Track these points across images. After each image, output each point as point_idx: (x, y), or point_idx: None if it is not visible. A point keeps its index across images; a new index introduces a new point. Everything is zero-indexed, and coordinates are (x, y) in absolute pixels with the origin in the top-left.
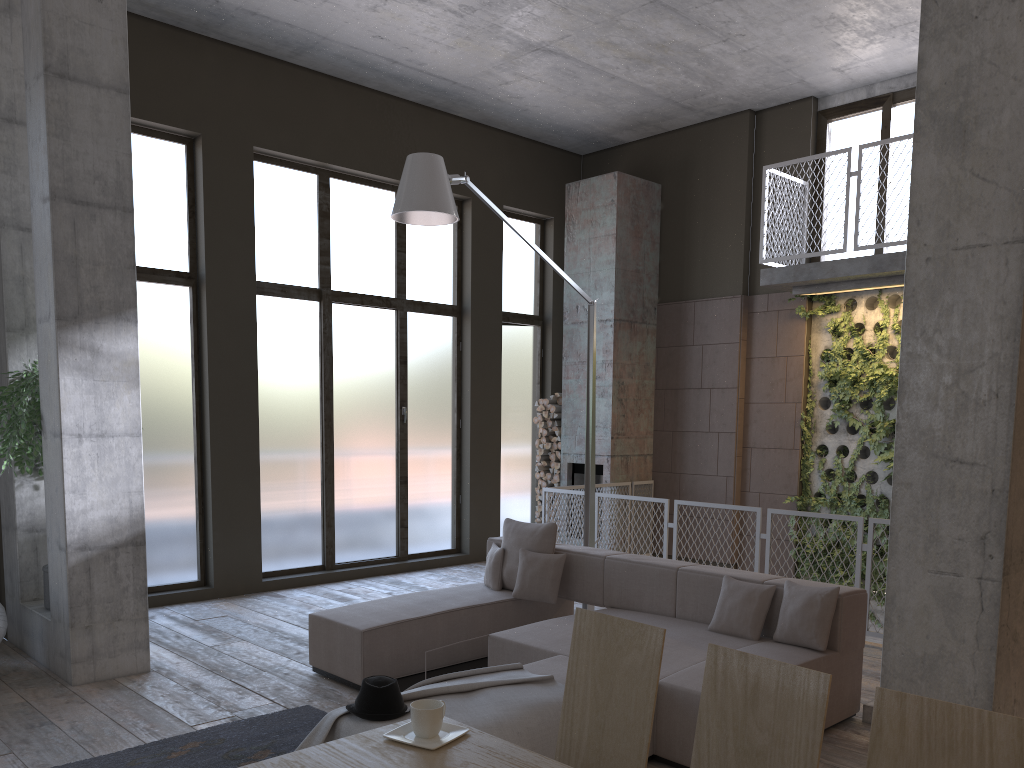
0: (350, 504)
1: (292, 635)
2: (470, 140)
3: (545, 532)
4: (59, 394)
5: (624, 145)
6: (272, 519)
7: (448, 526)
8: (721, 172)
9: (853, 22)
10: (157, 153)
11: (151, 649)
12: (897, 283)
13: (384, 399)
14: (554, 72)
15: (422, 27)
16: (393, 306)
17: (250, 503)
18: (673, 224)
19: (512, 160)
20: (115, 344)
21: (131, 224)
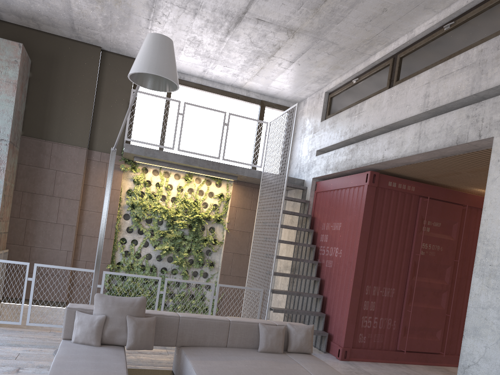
0: None
1: None
2: None
3: (141, 303)
4: None
5: (0, 21)
6: None
7: None
8: (79, 73)
9: (201, 47)
10: None
11: None
12: (188, 170)
13: None
14: None
15: None
16: None
17: None
18: (39, 90)
19: None
20: None
21: None
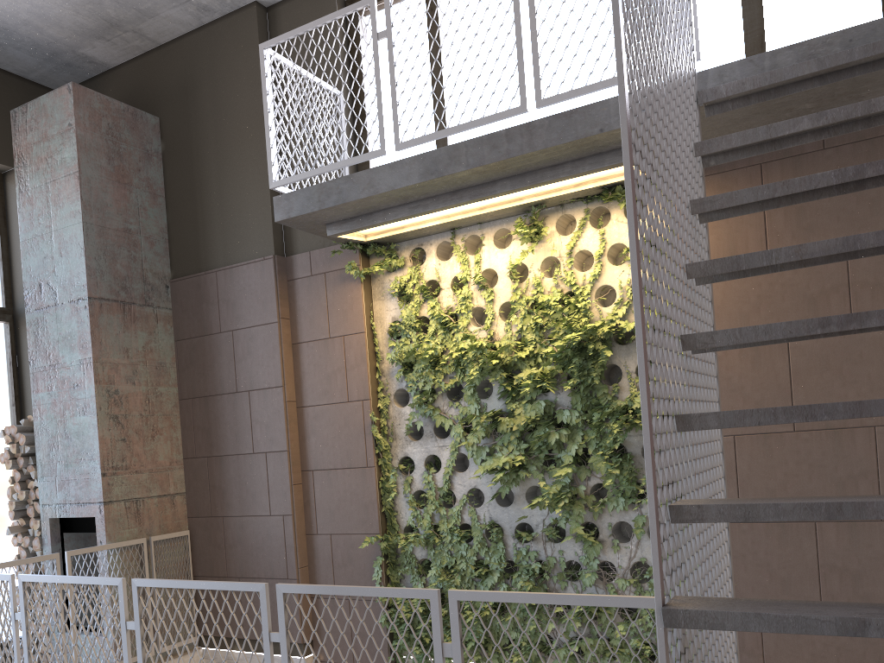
0: None
1: None
2: None
3: None
4: None
5: (110, 71)
6: None
7: None
8: (231, 90)
9: None
10: None
11: None
12: (467, 200)
13: None
14: None
15: None
16: None
17: None
18: (179, 169)
19: None
20: None
21: None
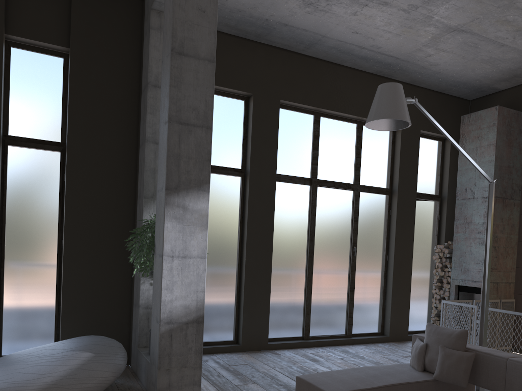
0: (320, 302)
1: (283, 383)
2: None
3: (459, 336)
4: (163, 232)
5: (500, 91)
6: (275, 308)
7: (376, 318)
8: None
9: None
10: (229, 105)
11: (203, 383)
12: None
13: (343, 242)
14: (462, 45)
15: (382, 23)
16: (352, 188)
17: (264, 298)
18: None
19: (427, 104)
20: (196, 204)
21: (210, 135)
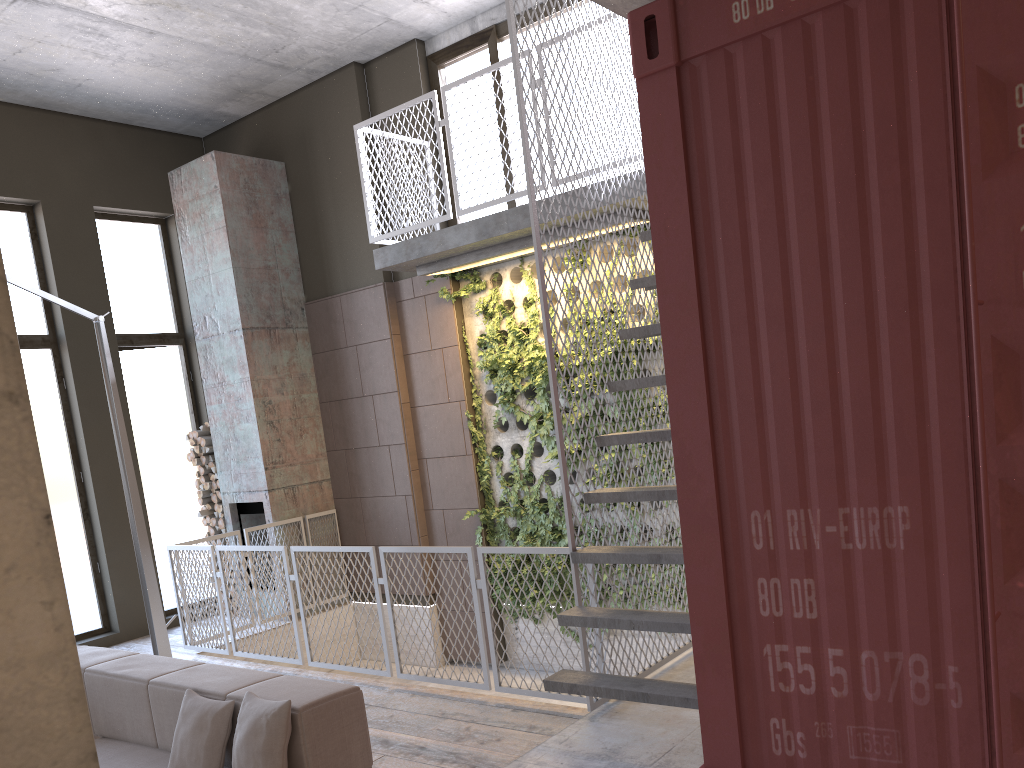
0: None
1: None
2: (25, 130)
3: None
4: None
5: (241, 120)
6: None
7: (88, 602)
8: (339, 140)
9: None
10: None
11: None
12: (516, 249)
13: None
14: (69, 31)
15: None
16: None
17: None
18: (304, 207)
19: (97, 150)
20: None
21: None
